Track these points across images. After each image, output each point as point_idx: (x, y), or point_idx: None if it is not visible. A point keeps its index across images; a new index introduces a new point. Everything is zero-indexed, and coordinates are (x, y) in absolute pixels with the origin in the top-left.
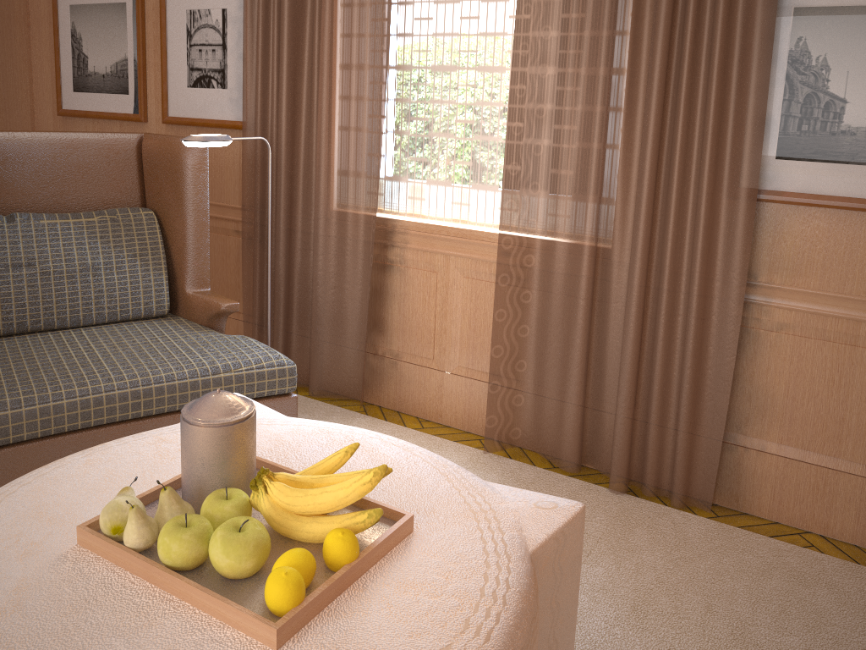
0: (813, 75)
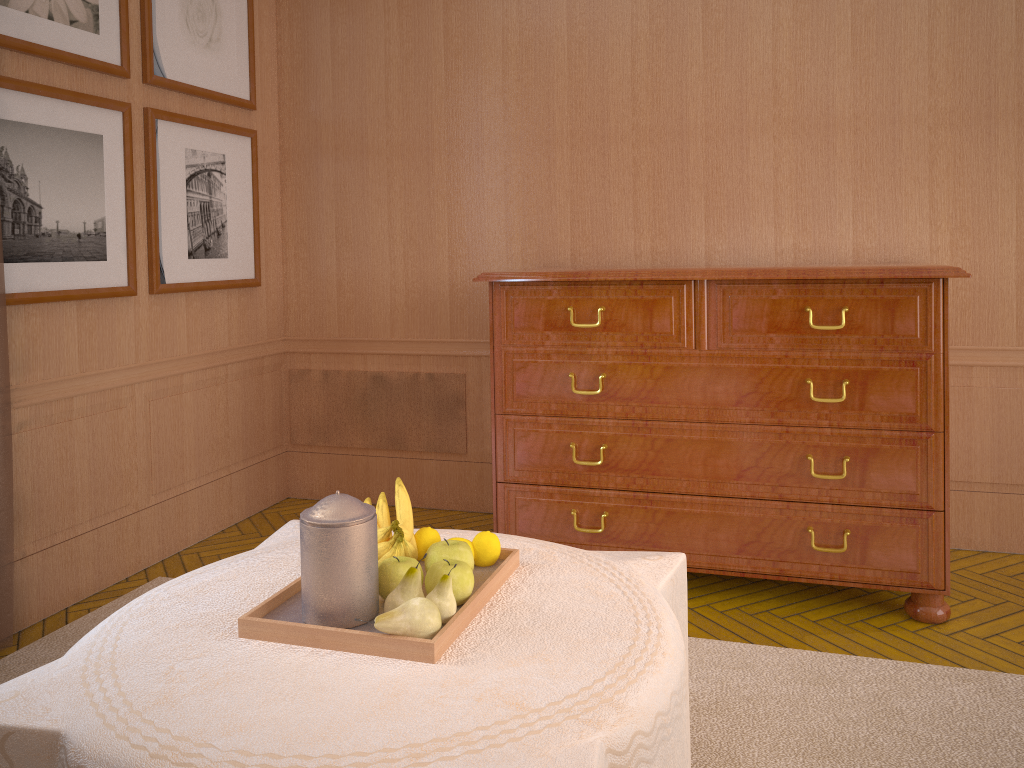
0: (20, 183)
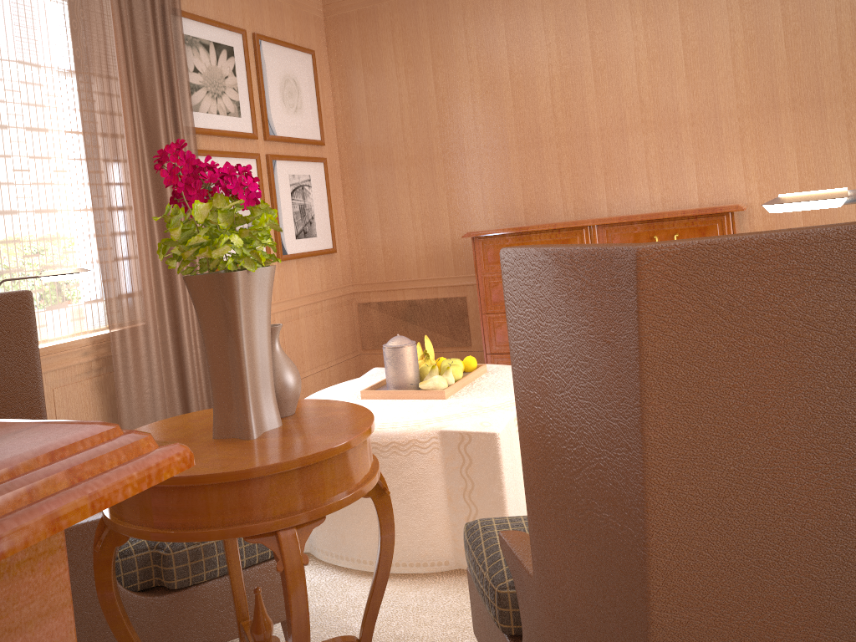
0: None
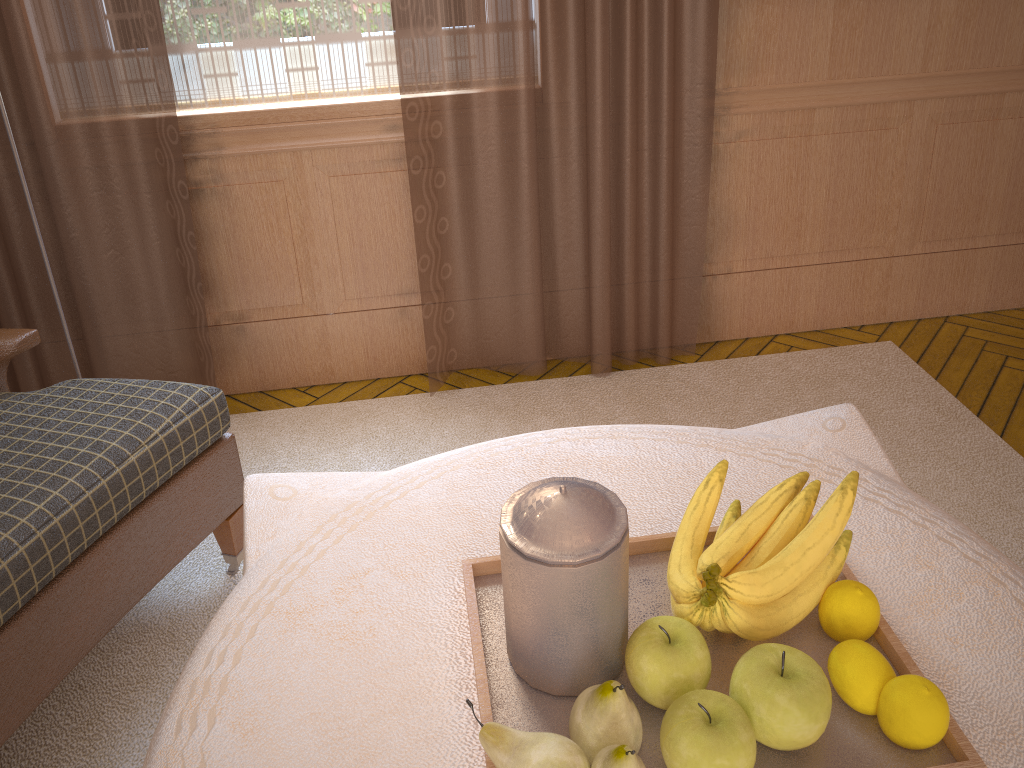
0: None
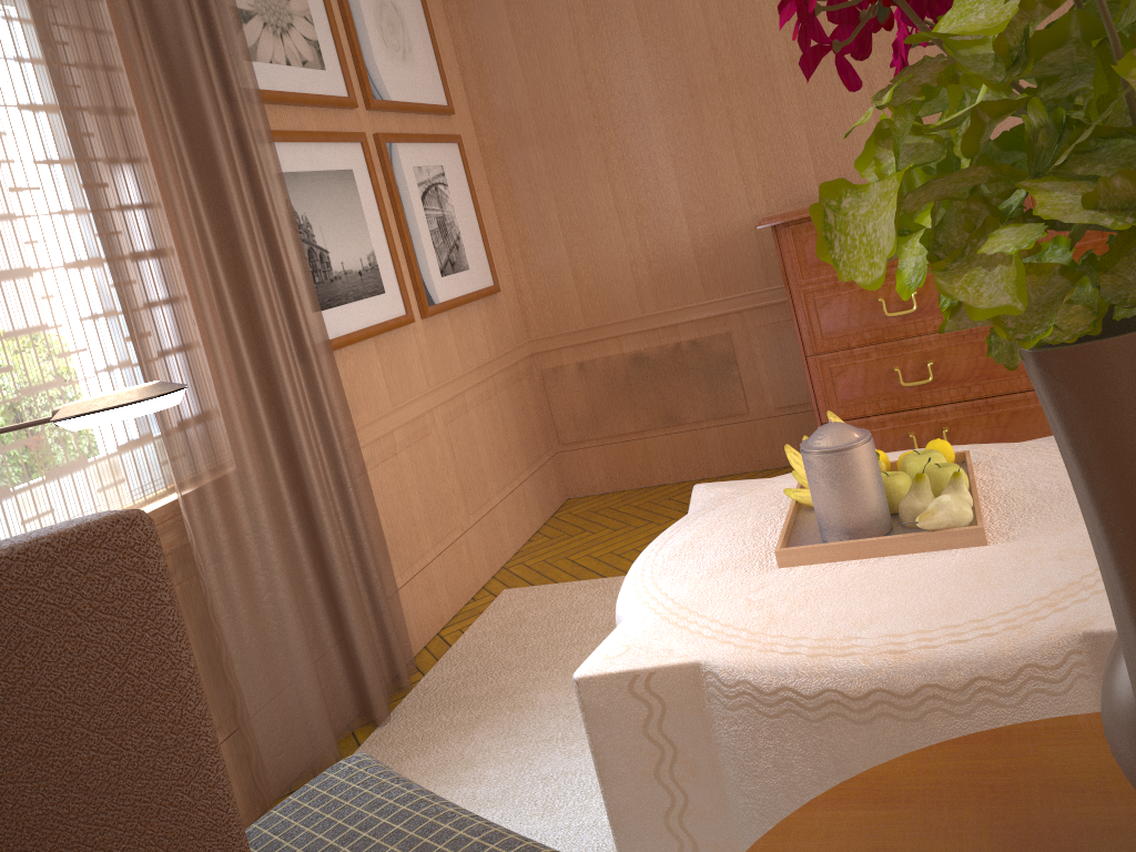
0: (308, 232)
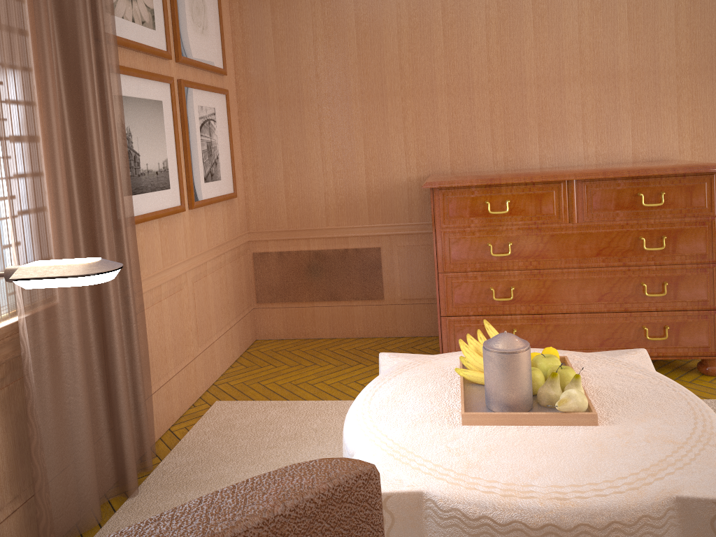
0: (129, 139)
